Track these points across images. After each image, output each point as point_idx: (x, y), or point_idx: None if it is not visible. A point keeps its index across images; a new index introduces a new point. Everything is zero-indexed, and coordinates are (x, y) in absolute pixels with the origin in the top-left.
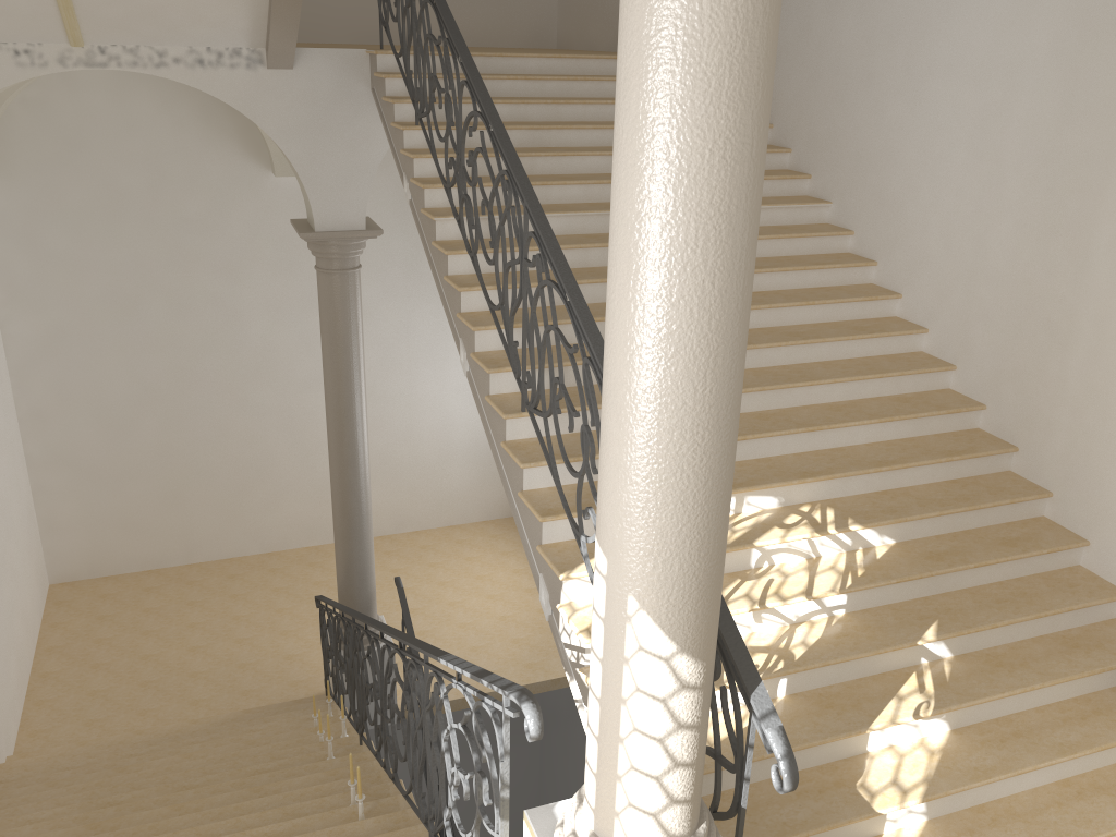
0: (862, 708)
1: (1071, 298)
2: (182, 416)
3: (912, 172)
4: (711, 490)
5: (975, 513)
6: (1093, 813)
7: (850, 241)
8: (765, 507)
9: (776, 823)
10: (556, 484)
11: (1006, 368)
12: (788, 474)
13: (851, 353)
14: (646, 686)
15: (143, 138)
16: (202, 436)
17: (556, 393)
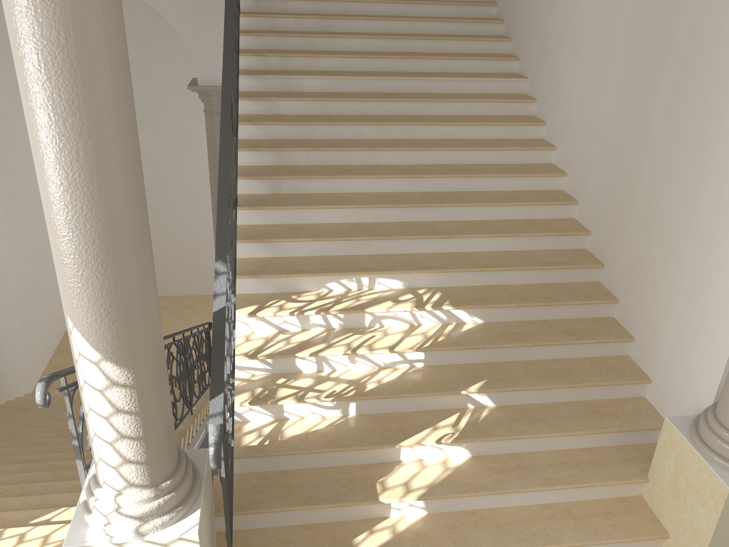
0: (403, 431)
1: (639, 153)
2: (161, 204)
3: (567, 55)
4: (101, 248)
5: (552, 308)
6: (554, 530)
7: (534, 107)
8: (393, 287)
9: (305, 496)
10: (232, 255)
11: (603, 205)
12: (413, 266)
13: (503, 187)
14: (89, 380)
15: (138, 25)
16: (173, 217)
17: (231, 193)
